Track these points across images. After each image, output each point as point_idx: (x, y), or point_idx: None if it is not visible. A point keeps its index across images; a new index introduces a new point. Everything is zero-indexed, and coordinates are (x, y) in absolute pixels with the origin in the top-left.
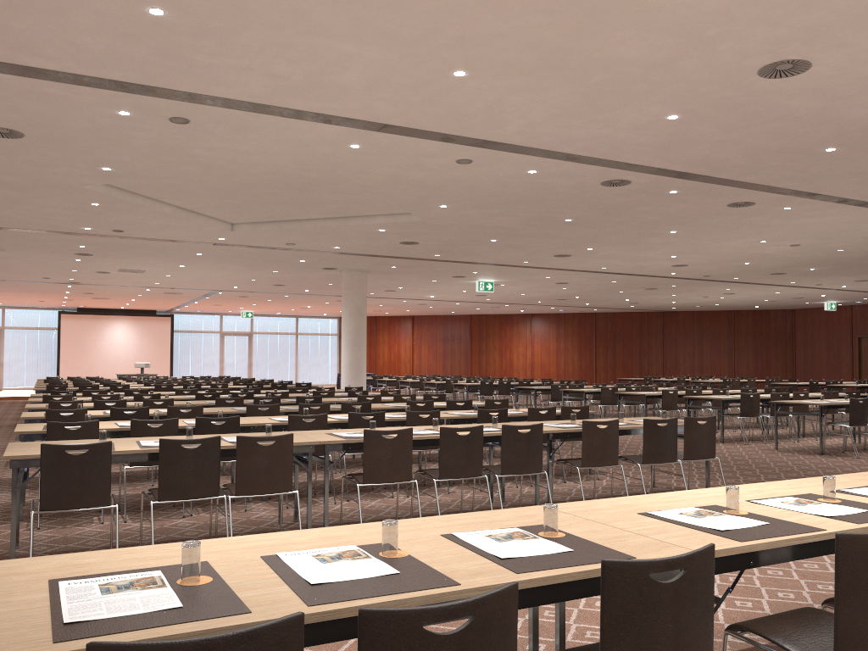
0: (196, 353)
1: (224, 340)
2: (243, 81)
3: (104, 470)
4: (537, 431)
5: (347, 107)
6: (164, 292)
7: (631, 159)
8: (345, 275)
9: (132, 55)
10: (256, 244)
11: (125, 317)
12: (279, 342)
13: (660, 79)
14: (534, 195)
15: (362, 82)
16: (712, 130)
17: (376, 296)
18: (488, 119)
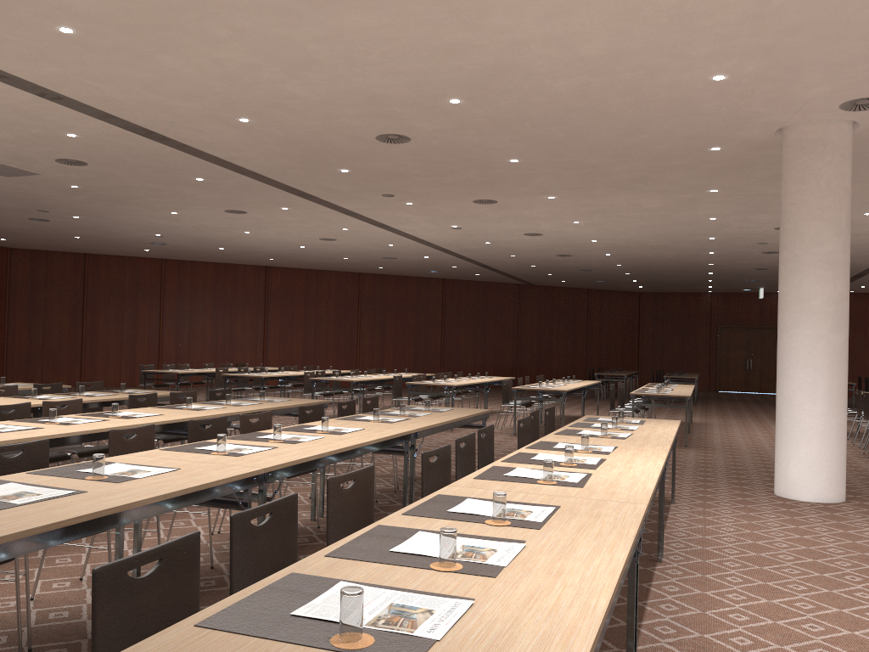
0: None
1: None
2: None
3: None
4: None
5: None
6: None
7: None
8: None
9: None
10: None
11: None
12: None
13: None
14: None
15: None
16: None
17: None
18: None
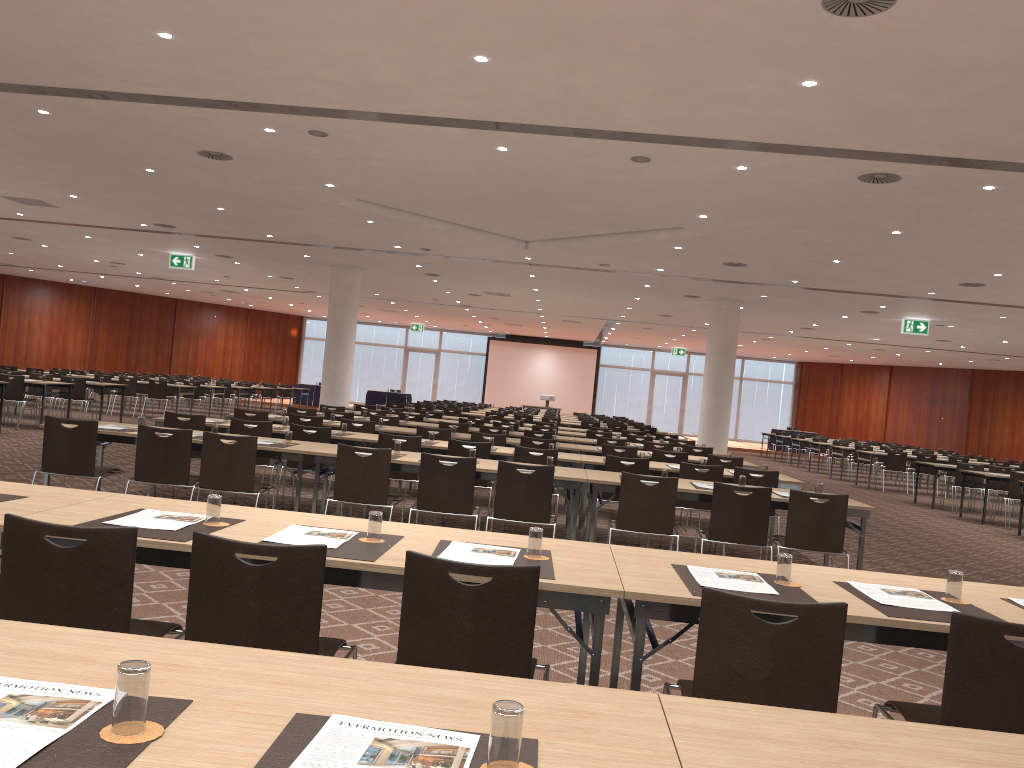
0: (622, 391)
1: (654, 379)
2: (312, 90)
3: (90, 445)
4: (544, 475)
5: (432, 106)
6: (560, 319)
7: (848, 144)
8: (712, 304)
9: (203, 76)
10: (570, 265)
11: (550, 347)
12: None
13: (711, 36)
14: (793, 199)
15: (407, 79)
16: (899, 96)
17: (801, 335)
18: (589, 106)
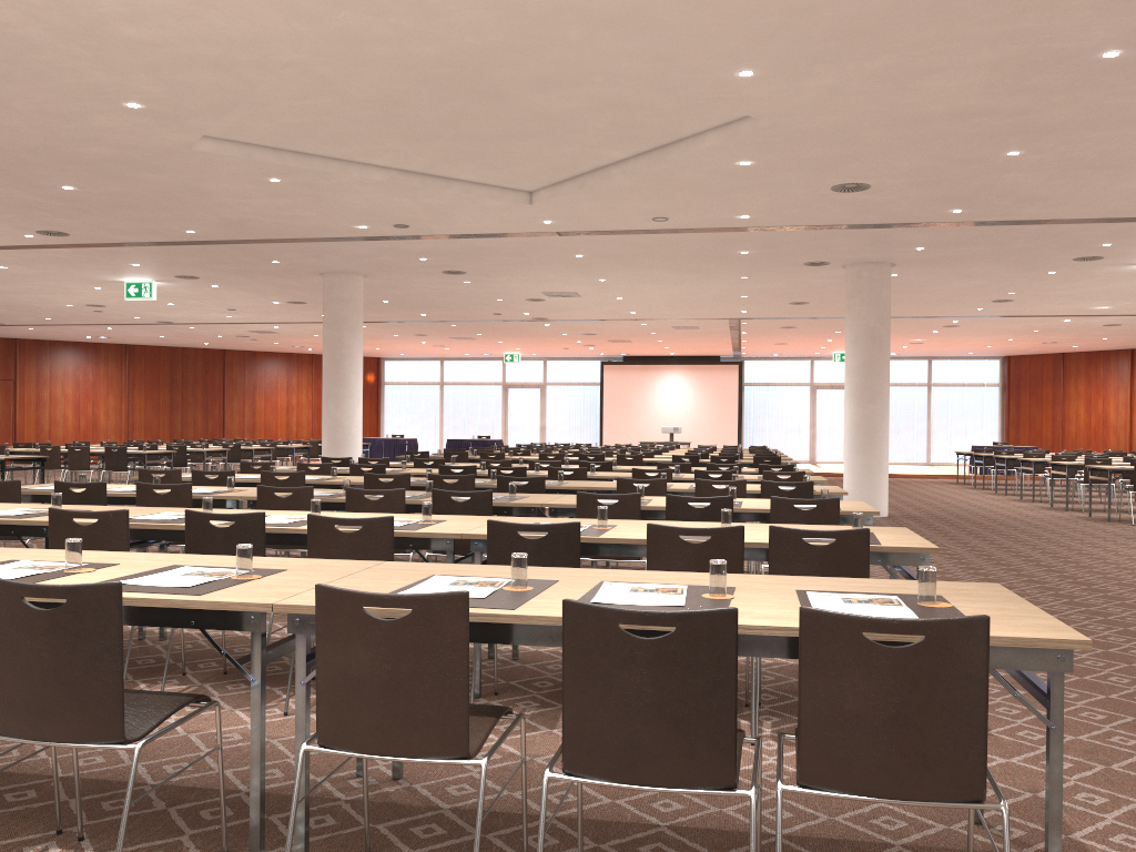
0: (774, 414)
1: (814, 396)
2: None
3: None
4: (95, 610)
5: None
6: (670, 326)
7: None
8: (848, 272)
9: None
10: (614, 226)
11: (678, 366)
12: (899, 398)
13: None
14: None
15: None
16: None
17: (996, 313)
18: None
